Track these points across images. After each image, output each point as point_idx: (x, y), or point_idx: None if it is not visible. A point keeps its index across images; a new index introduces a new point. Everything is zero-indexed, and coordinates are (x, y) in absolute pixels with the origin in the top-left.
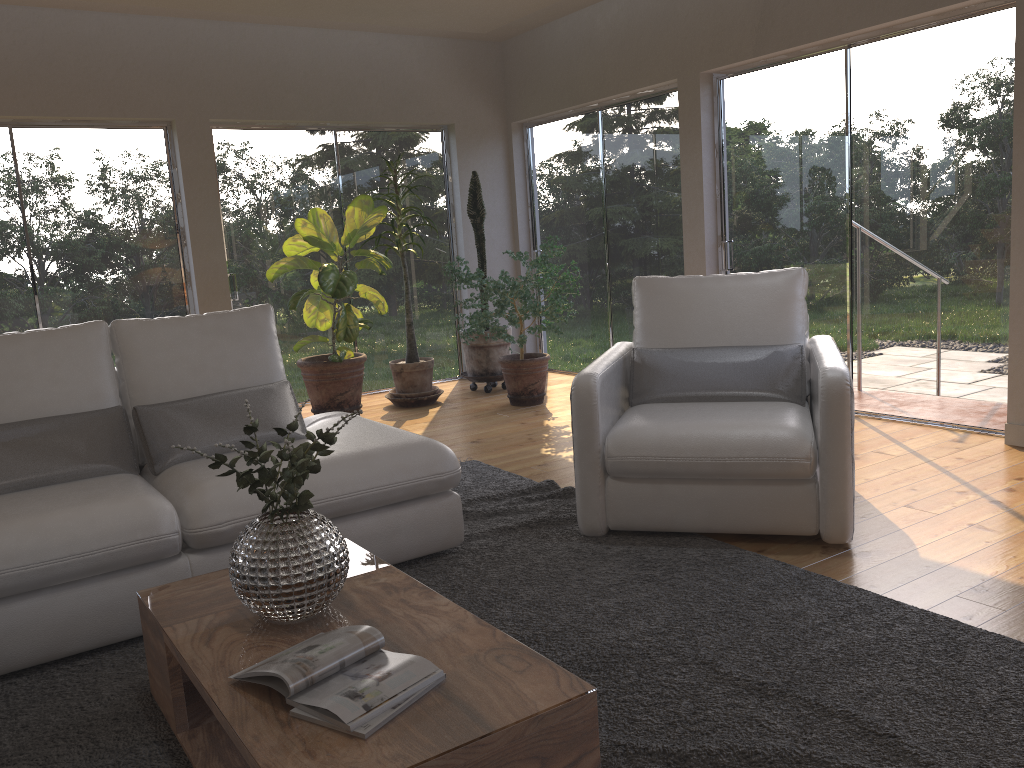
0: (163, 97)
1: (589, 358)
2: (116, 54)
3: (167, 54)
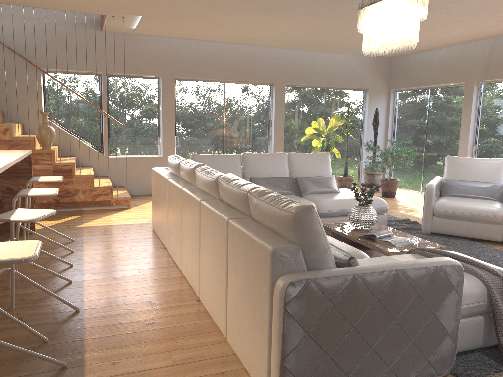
0: (272, 75)
1: (411, 183)
2: (260, 60)
3: (275, 60)
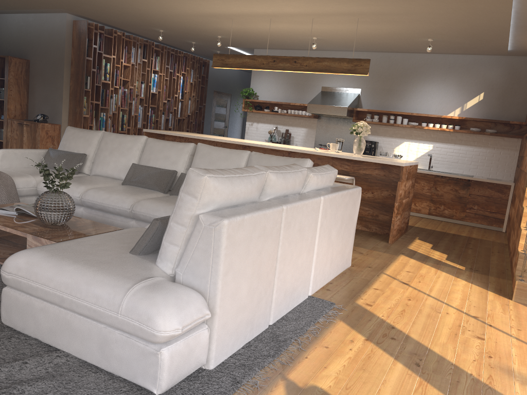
0: None
1: None
2: None
3: None
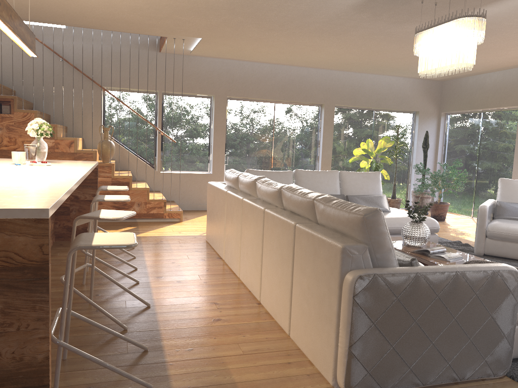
0: (322, 96)
1: (462, 208)
2: (310, 81)
3: (325, 82)
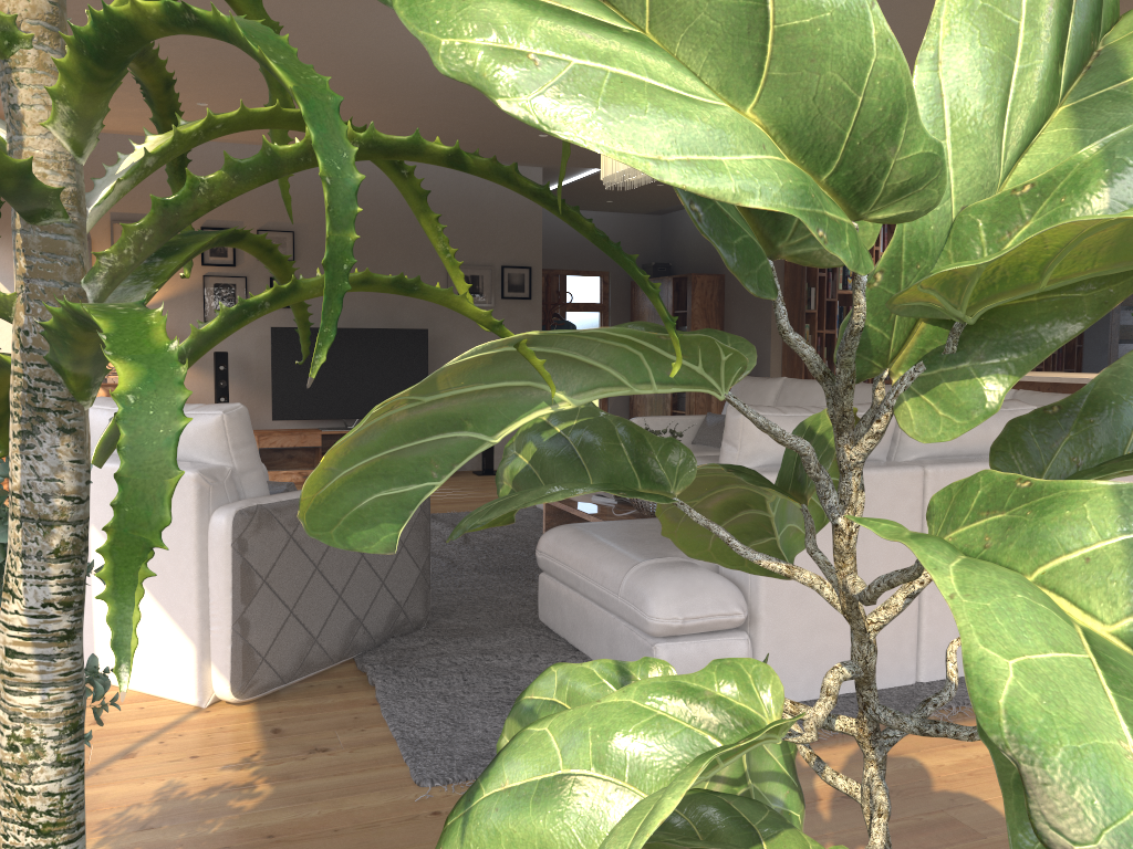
0: None
1: None
2: None
3: None
